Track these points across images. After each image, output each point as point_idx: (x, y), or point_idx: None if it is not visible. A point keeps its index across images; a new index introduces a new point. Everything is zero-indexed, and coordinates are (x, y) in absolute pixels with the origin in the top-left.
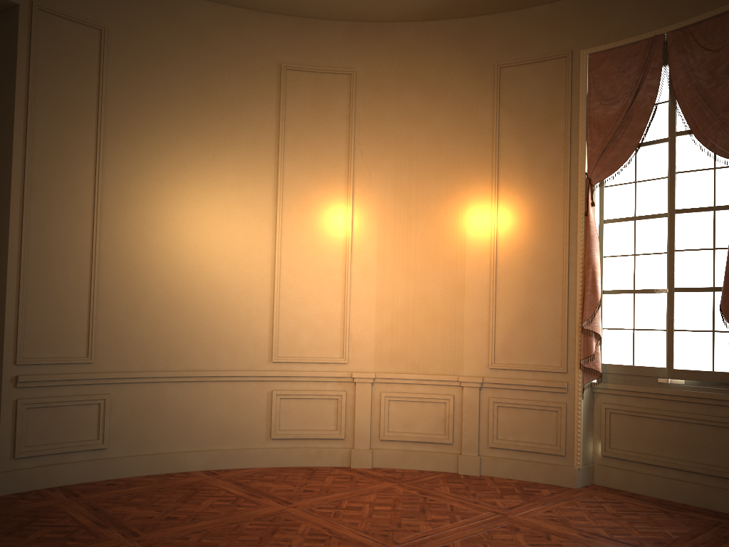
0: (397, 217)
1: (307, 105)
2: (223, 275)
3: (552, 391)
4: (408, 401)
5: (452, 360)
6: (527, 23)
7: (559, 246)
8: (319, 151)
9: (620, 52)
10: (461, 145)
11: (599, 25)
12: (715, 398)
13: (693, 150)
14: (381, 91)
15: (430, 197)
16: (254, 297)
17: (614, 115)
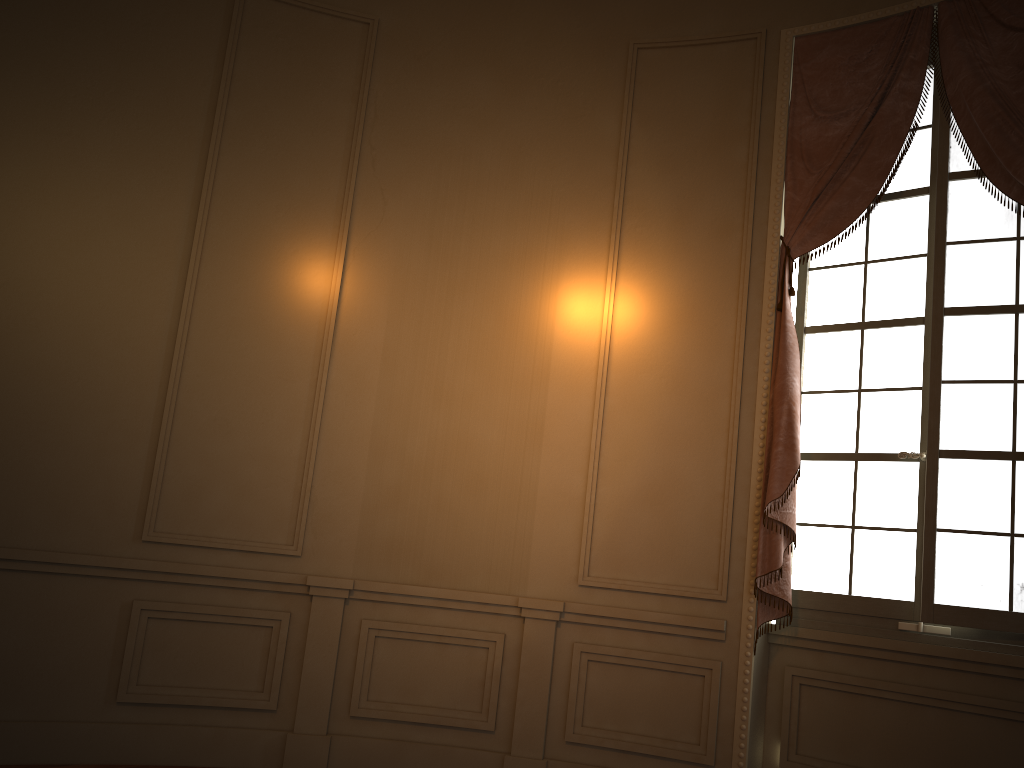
0: (429, 288)
1: (279, 63)
2: (58, 352)
3: (696, 636)
4: (414, 640)
5: (508, 566)
6: None
7: (725, 363)
8: (292, 148)
9: (852, 35)
10: (559, 173)
11: None
12: (1013, 665)
13: (978, 206)
14: (421, 62)
15: (493, 259)
16: (121, 405)
17: (838, 138)
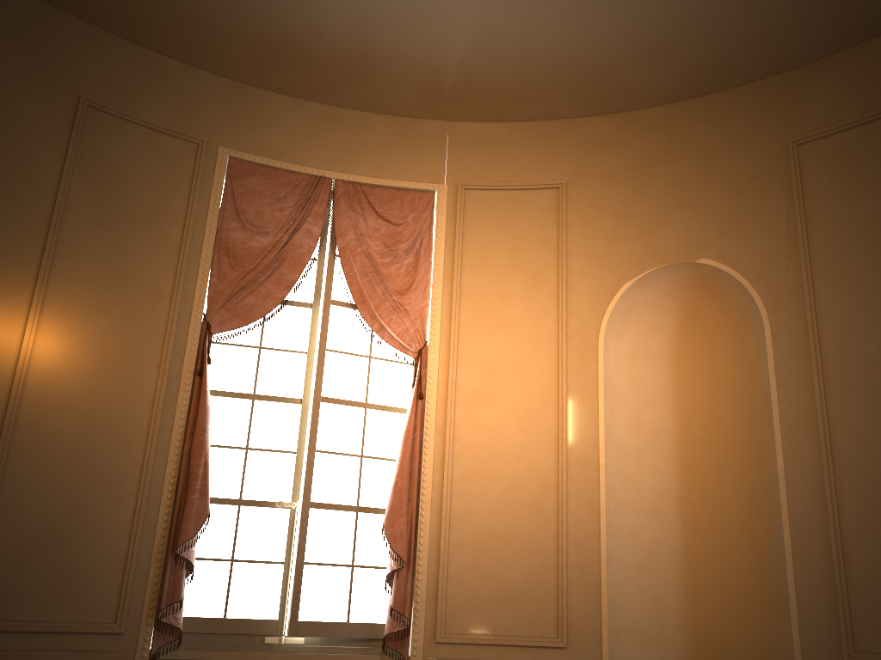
0: None
1: None
2: None
3: None
4: None
5: None
6: (145, 70)
7: (143, 413)
8: None
9: (274, 174)
10: None
11: (250, 128)
12: None
13: (348, 328)
14: None
15: None
16: None
17: (260, 249)
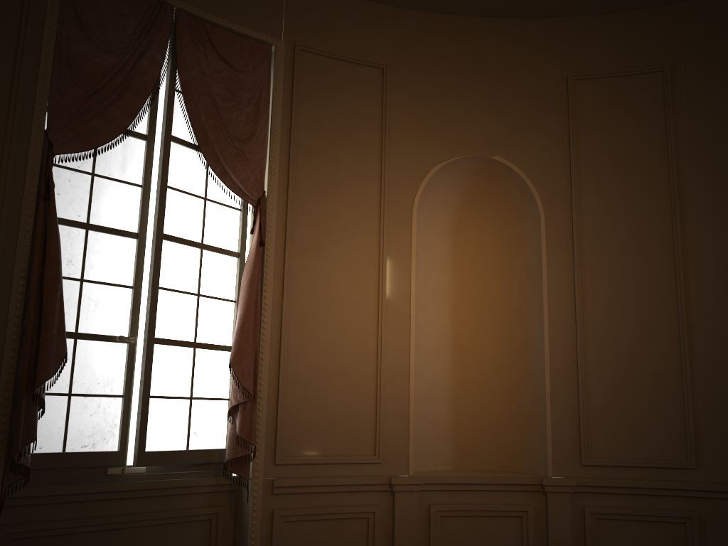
0: None
1: None
2: None
3: None
4: None
5: None
6: None
7: None
8: None
9: None
10: None
11: None
12: (186, 485)
13: (186, 167)
14: None
15: None
16: None
17: (105, 68)
